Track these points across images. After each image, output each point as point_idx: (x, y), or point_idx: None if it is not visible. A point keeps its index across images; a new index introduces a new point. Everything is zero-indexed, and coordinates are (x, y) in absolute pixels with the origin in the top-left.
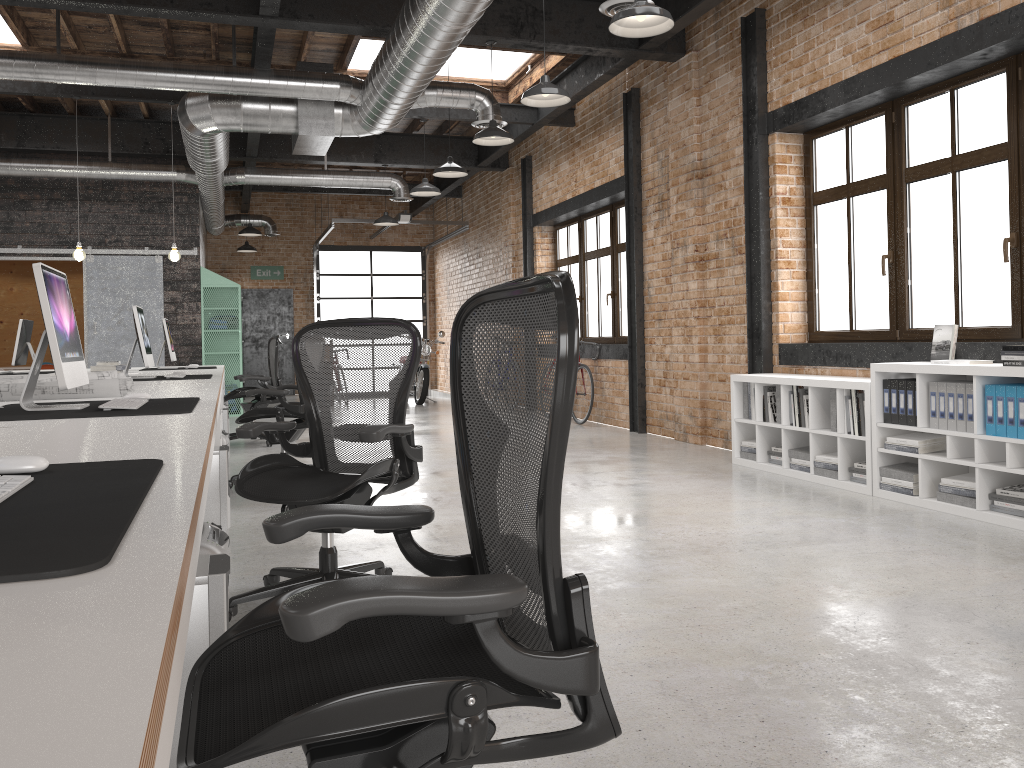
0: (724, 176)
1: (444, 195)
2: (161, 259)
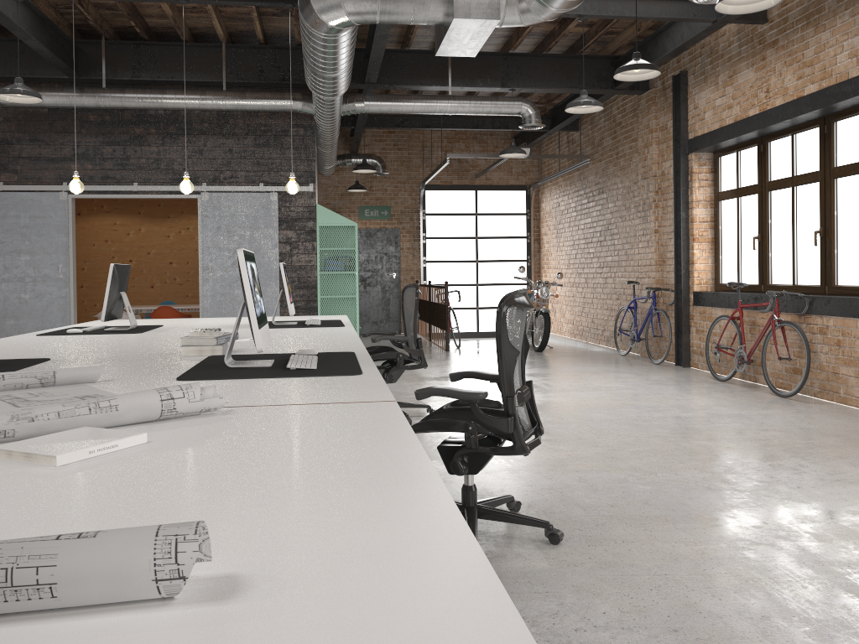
0: None
1: (561, 128)
2: (276, 196)
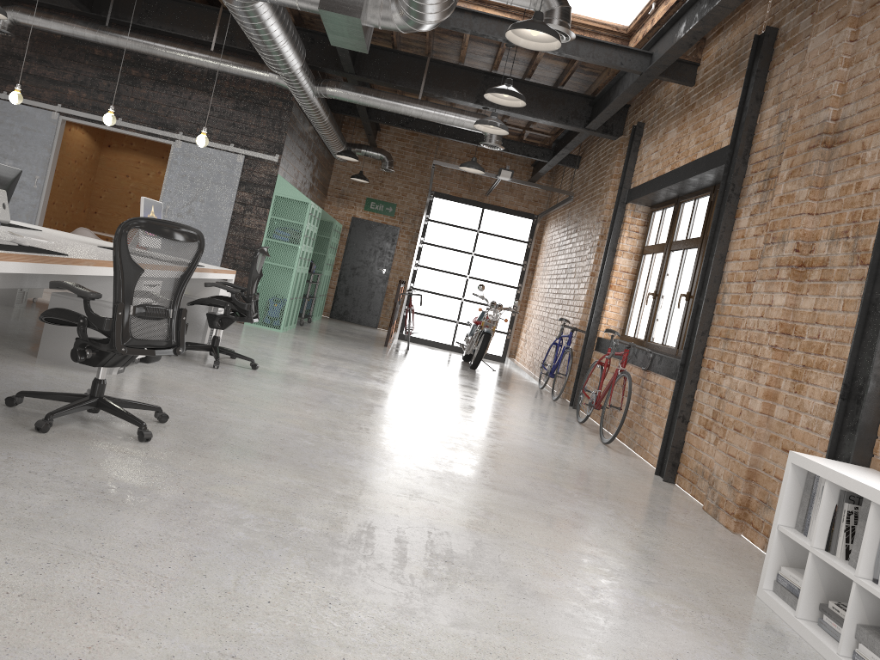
0: (866, 143)
1: (558, 162)
2: (242, 159)
